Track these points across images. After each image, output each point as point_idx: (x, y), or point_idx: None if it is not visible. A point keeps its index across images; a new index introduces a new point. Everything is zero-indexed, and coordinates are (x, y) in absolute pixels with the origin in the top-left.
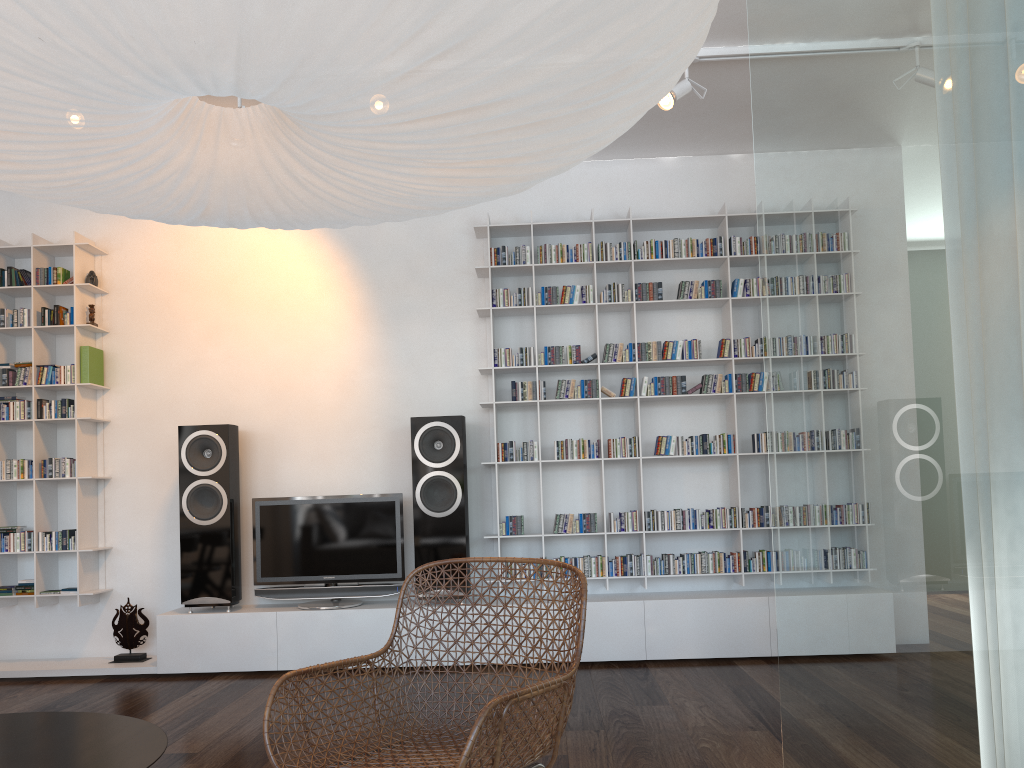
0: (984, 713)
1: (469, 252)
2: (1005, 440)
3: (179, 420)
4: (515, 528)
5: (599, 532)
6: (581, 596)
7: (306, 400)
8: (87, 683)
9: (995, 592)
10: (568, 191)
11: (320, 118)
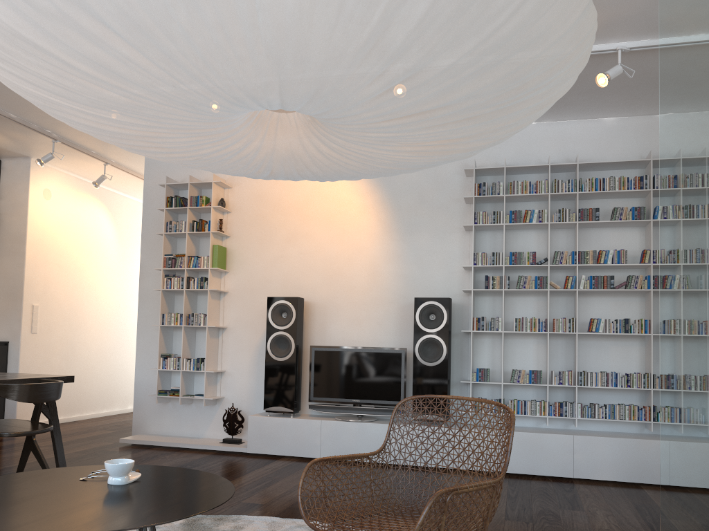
0: None
1: (460, 186)
2: None
3: (268, 293)
4: (482, 377)
5: (543, 384)
6: (510, 427)
7: (347, 283)
8: (206, 454)
9: None
10: (533, 143)
11: (332, 120)
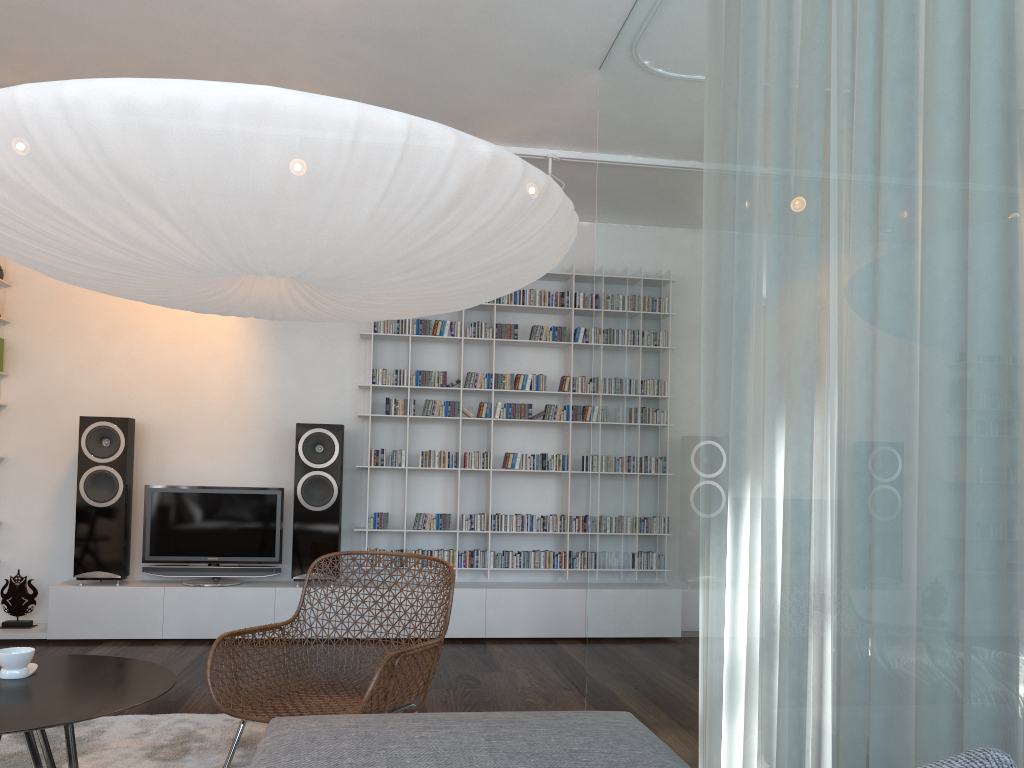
0: (697, 661)
1: None
2: (715, 503)
3: (76, 409)
4: (381, 523)
5: (452, 530)
6: (450, 583)
7: (199, 399)
8: None
9: (706, 590)
10: None
11: (334, 289)
